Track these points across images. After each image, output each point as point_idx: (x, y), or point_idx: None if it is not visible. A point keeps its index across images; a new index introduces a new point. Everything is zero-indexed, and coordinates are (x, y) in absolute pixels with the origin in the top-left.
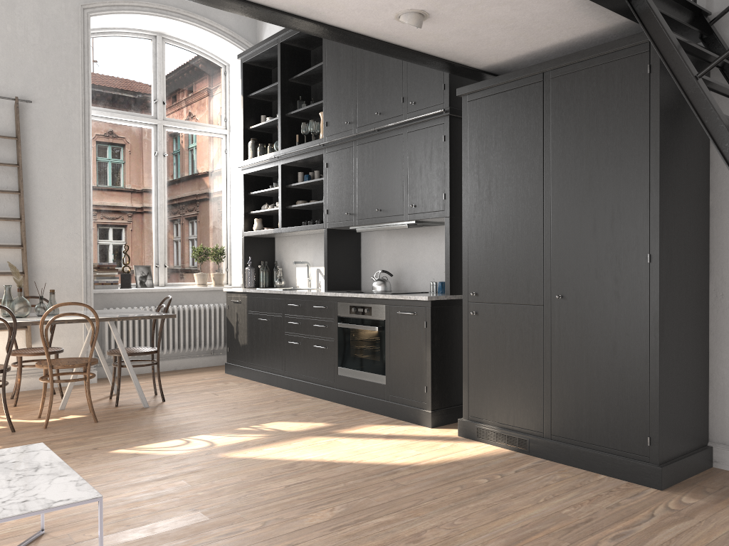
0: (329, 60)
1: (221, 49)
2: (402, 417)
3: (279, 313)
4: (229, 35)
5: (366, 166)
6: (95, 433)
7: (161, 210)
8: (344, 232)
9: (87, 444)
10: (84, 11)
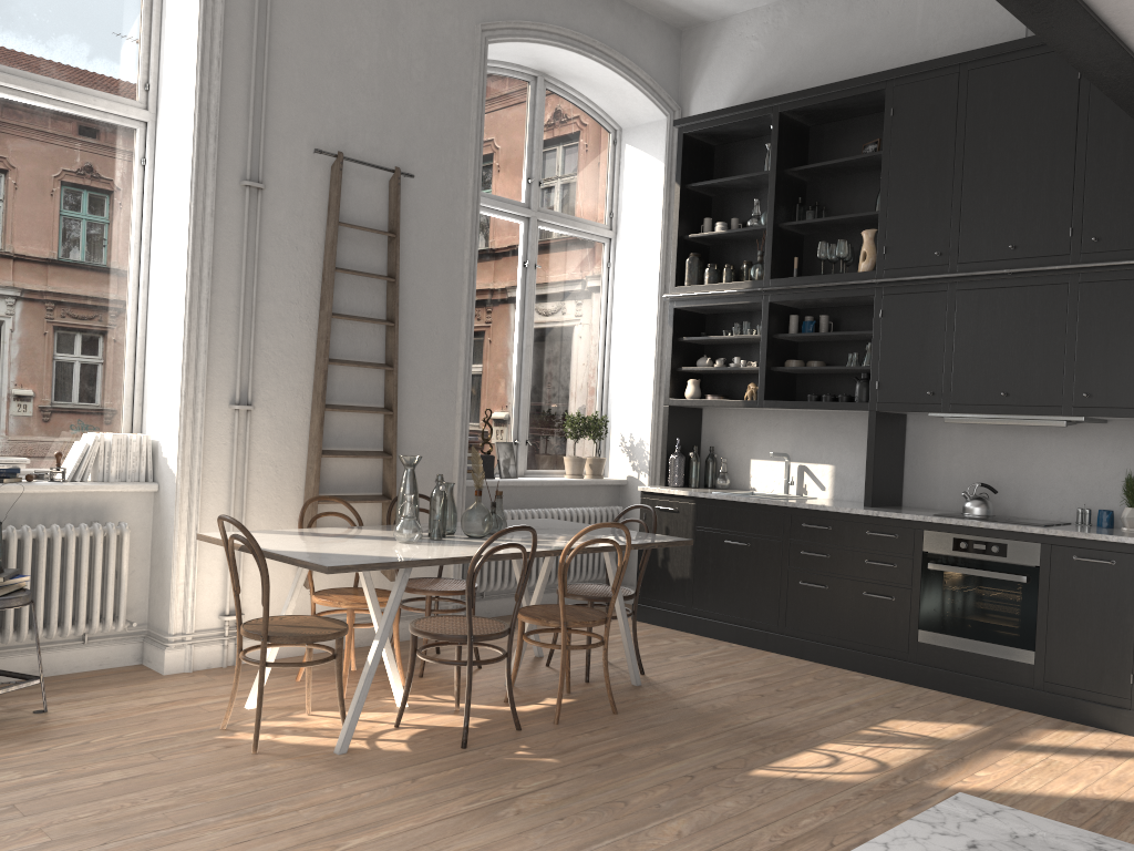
0: (897, 152)
1: (623, 105)
2: (1074, 718)
3: (775, 535)
4: (648, 86)
5: (977, 324)
6: (655, 735)
7: (528, 354)
8: (892, 416)
9: (687, 758)
10: (481, 33)
